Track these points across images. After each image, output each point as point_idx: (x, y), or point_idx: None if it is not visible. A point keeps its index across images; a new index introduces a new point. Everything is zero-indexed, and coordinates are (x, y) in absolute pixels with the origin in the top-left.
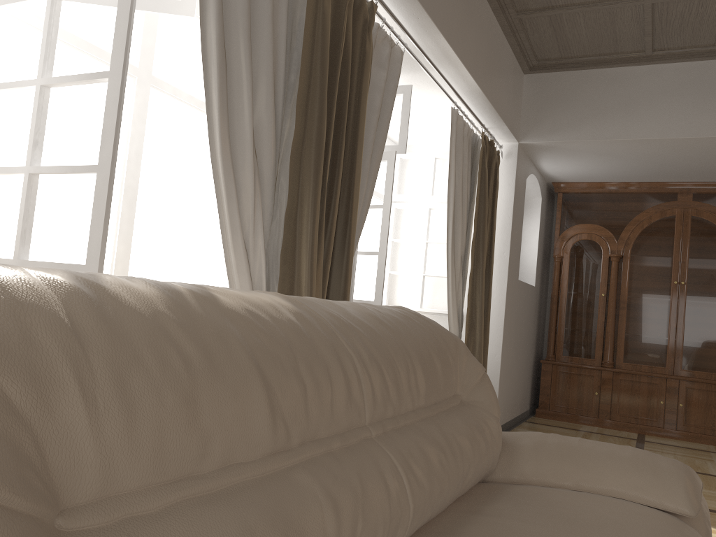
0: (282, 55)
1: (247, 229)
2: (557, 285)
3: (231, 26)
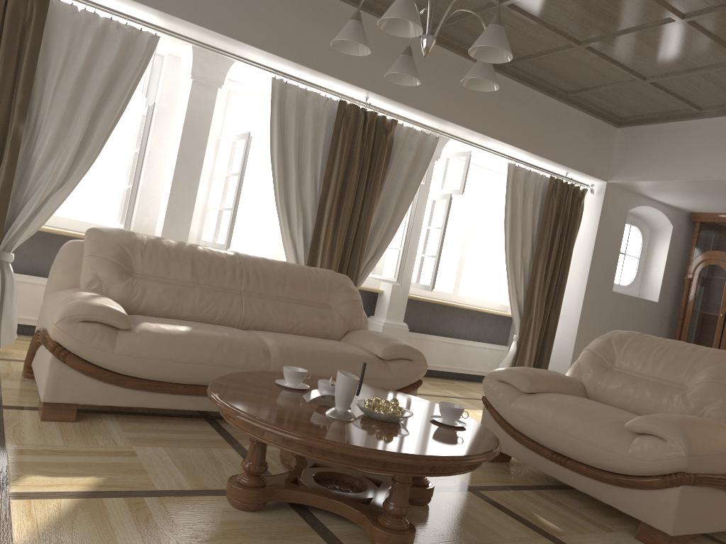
0: (320, 157)
1: (295, 235)
2: (684, 303)
3: (288, 150)
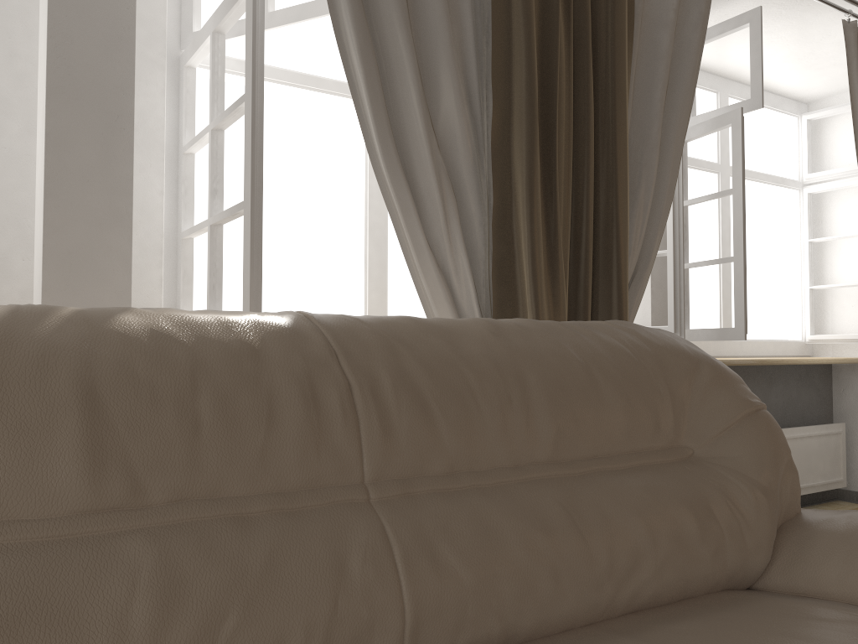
0: (467, 17)
1: (442, 247)
2: None
3: None
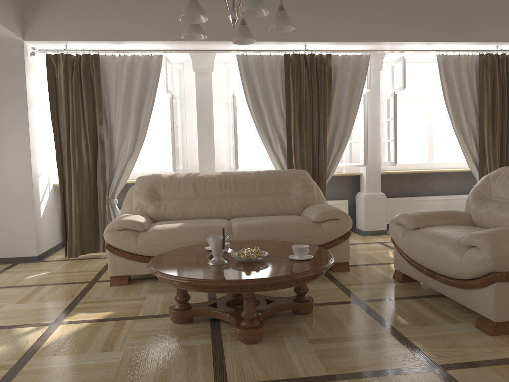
0: (281, 95)
1: (276, 150)
2: None
3: (258, 97)
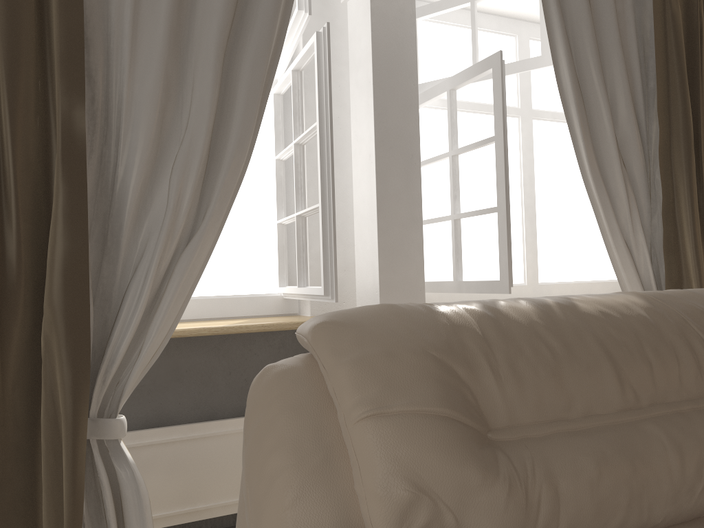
0: (636, 70)
1: (626, 230)
2: None
3: (583, 66)
